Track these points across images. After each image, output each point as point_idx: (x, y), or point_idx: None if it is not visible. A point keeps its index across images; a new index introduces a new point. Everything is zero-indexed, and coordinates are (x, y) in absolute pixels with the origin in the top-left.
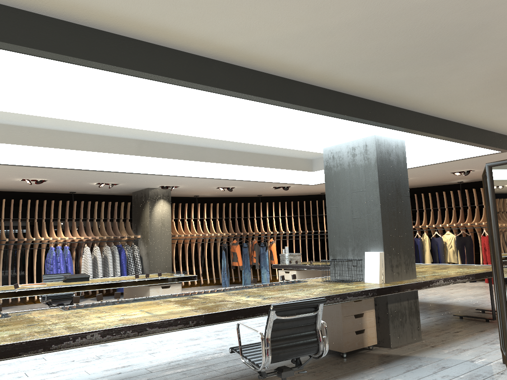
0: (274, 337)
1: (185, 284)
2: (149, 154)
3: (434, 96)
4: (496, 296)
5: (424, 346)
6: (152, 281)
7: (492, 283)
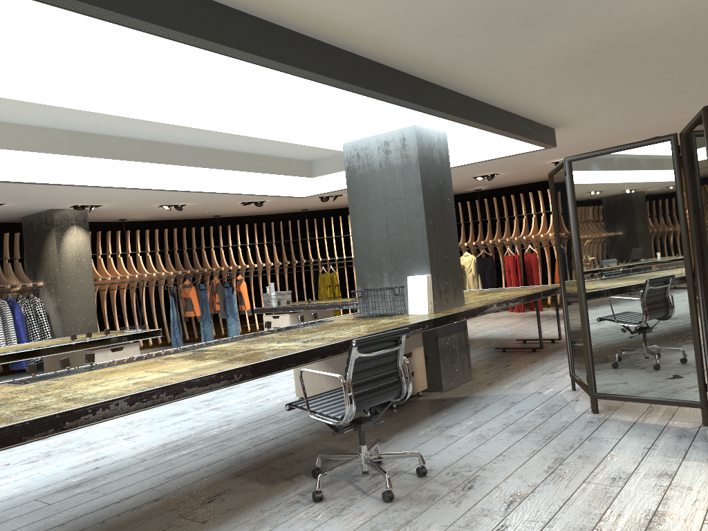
0: (355, 380)
1: None
2: (89, 153)
3: (493, 75)
4: (565, 315)
5: (479, 384)
6: (92, 343)
7: (518, 311)
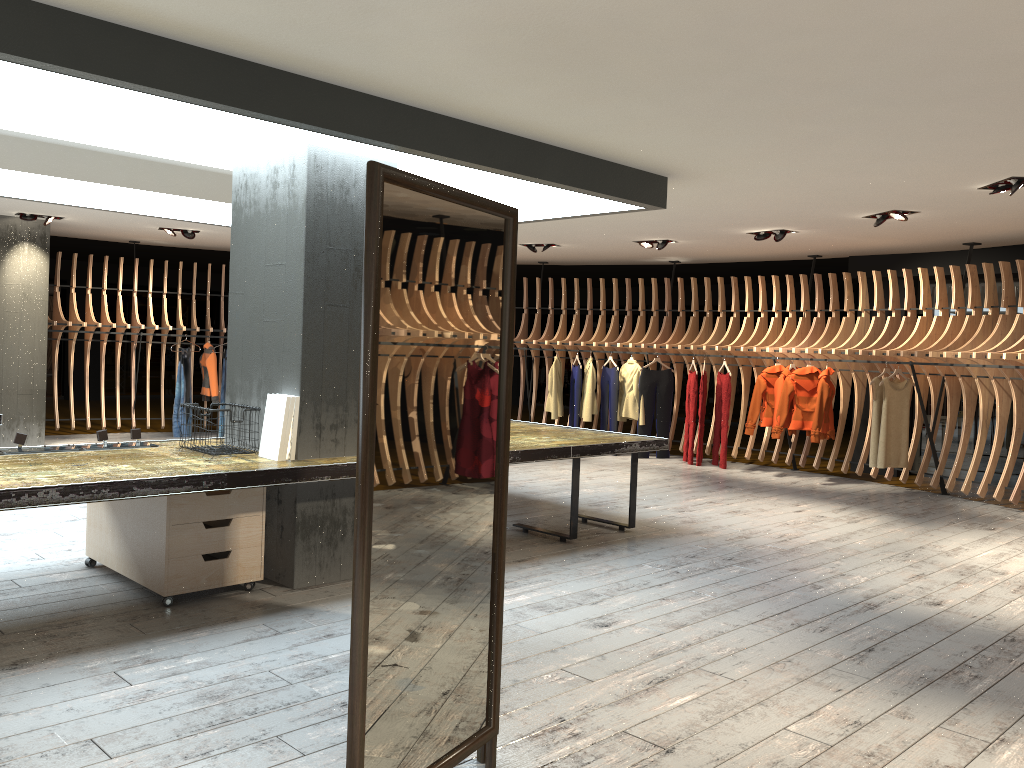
0: None
1: (110, 425)
2: None
3: (397, 71)
4: None
5: None
6: None
7: (690, 463)
